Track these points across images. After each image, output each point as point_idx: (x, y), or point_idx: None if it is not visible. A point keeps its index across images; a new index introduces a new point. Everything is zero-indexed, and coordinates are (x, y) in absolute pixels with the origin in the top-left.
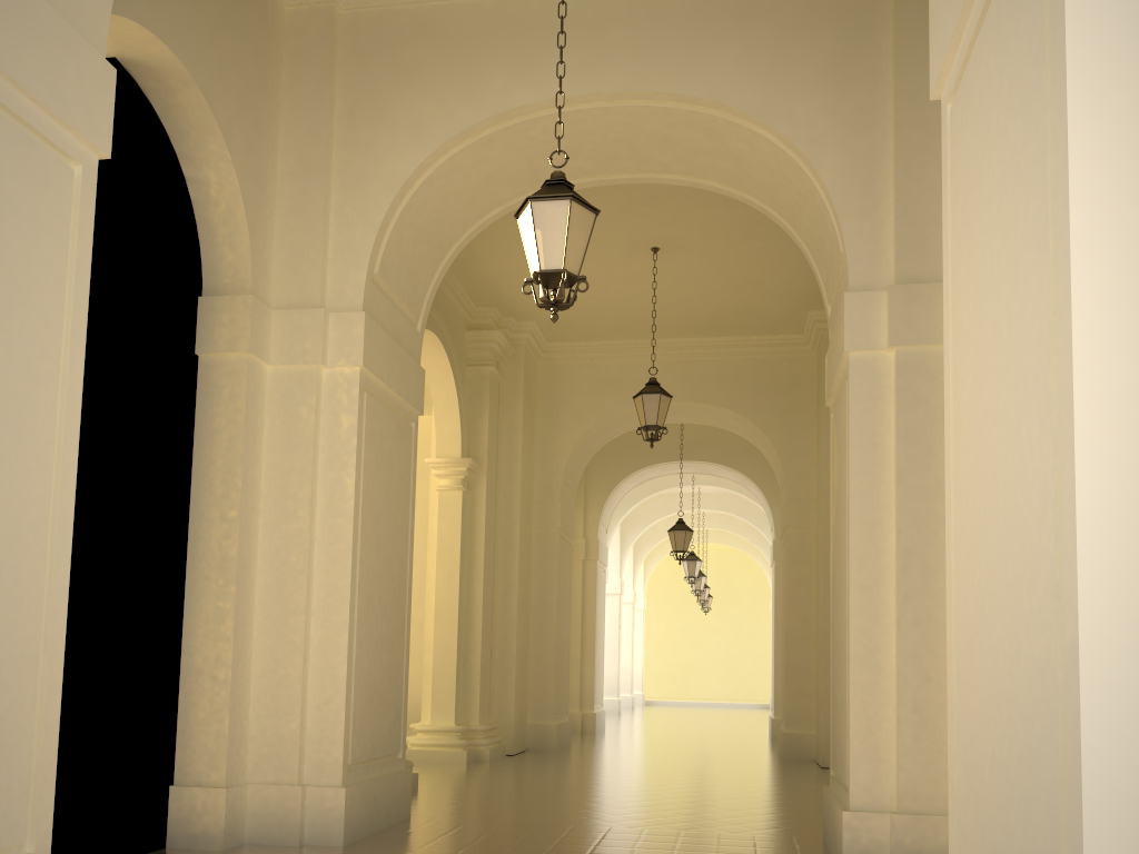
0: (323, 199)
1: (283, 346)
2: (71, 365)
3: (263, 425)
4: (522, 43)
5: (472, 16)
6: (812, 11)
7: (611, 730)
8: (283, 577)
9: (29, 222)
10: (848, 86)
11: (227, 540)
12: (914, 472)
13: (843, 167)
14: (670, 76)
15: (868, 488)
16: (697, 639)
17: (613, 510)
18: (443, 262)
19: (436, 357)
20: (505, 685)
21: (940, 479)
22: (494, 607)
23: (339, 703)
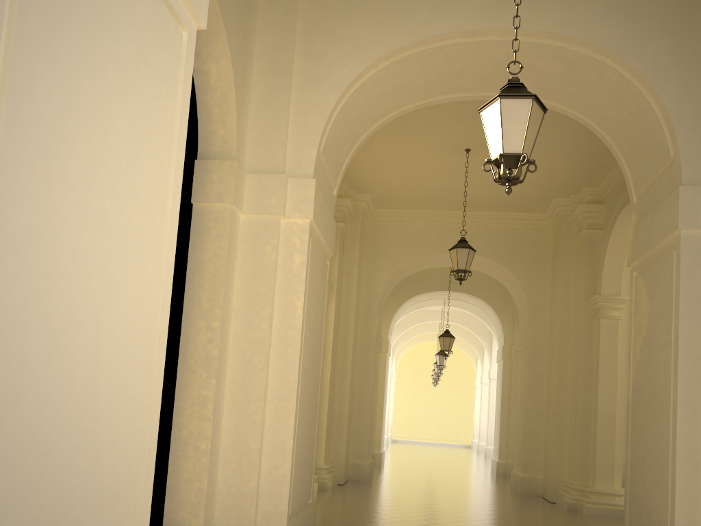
0: (287, 93)
1: (253, 200)
2: (172, 206)
3: (236, 258)
4: None
5: None
6: None
7: (388, 463)
8: (247, 373)
9: (154, 74)
10: (684, 35)
11: (210, 344)
12: None
13: (679, 94)
14: (551, 19)
15: (693, 331)
16: (424, 401)
17: (396, 320)
18: (353, 148)
19: None
20: (339, 437)
21: None
22: (334, 385)
23: (286, 469)
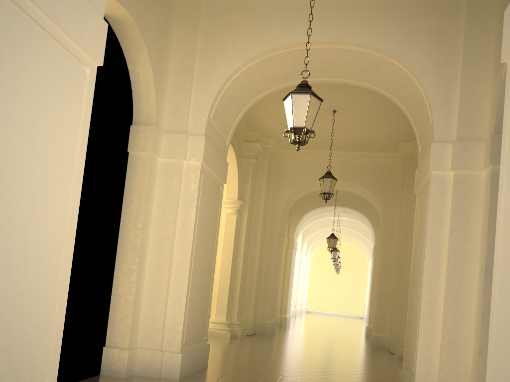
0: (189, 83)
1: (166, 150)
2: (79, 162)
3: (155, 185)
4: (286, 15)
5: (264, 1)
6: (426, 8)
7: (292, 325)
8: (159, 256)
9: (65, 96)
10: (440, 44)
11: (136, 238)
12: (458, 230)
13: (435, 83)
14: (355, 35)
15: (435, 236)
16: (332, 284)
17: (301, 226)
18: (240, 114)
19: (229, 154)
20: (249, 304)
21: (471, 235)
22: (246, 268)
23: (181, 315)
